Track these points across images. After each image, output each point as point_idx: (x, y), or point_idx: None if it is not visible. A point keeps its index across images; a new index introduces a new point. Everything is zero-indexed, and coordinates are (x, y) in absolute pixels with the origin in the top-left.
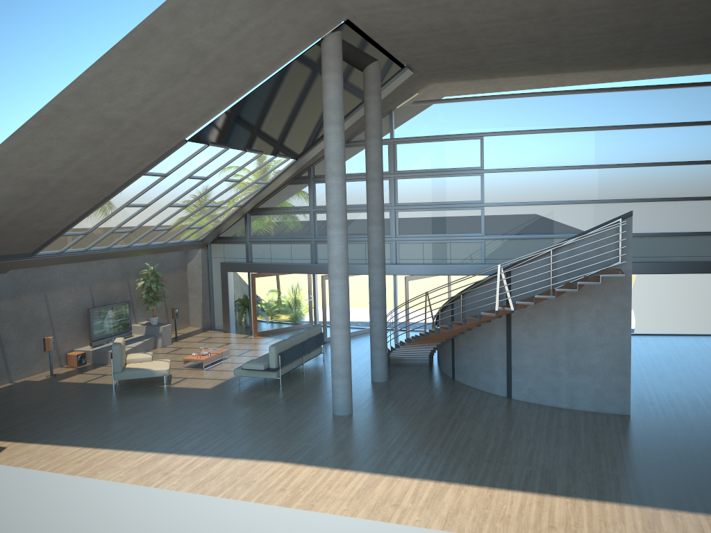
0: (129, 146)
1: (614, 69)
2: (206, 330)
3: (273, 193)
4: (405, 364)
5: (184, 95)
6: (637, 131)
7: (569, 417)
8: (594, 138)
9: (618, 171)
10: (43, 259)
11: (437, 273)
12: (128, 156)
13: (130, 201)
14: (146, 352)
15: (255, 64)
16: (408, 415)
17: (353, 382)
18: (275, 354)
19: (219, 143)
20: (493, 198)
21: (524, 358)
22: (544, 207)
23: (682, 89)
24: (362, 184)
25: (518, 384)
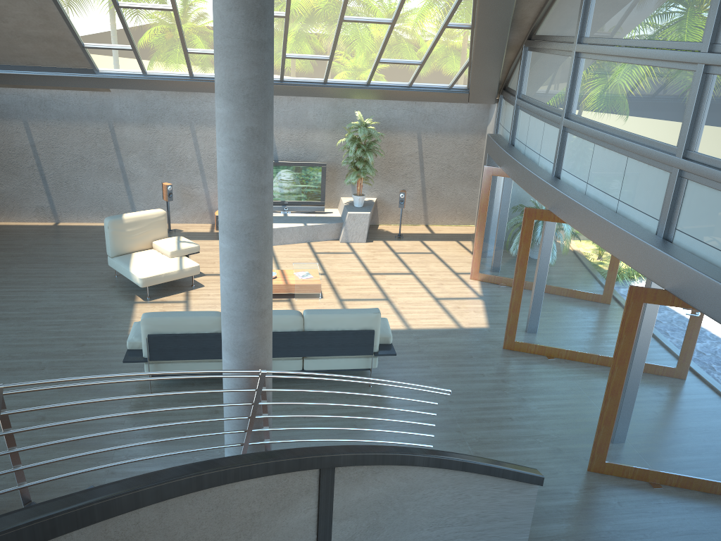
0: None
1: None
2: (471, 238)
3: (548, 4)
4: None
5: None
6: None
7: None
8: None
9: None
10: (118, 80)
11: None
12: None
13: None
14: (181, 243)
15: None
16: None
17: None
18: (143, 334)
19: None
20: None
21: None
22: None
23: None
24: None
25: None
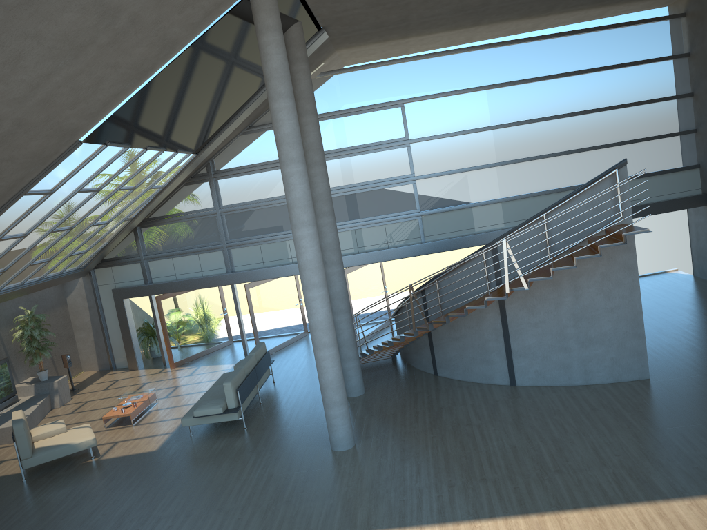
0: (7, 156)
1: (529, 17)
2: (106, 371)
3: (167, 199)
4: (370, 368)
5: (84, 76)
6: (557, 81)
7: (593, 395)
8: (517, 93)
9: (545, 124)
10: None
11: (377, 260)
12: (4, 171)
13: (5, 233)
14: (55, 422)
15: (173, 28)
16: (422, 432)
17: None
18: (233, 391)
19: (118, 141)
20: (424, 170)
21: (526, 339)
22: (478, 172)
23: (594, 33)
24: (275, 173)
25: (522, 368)
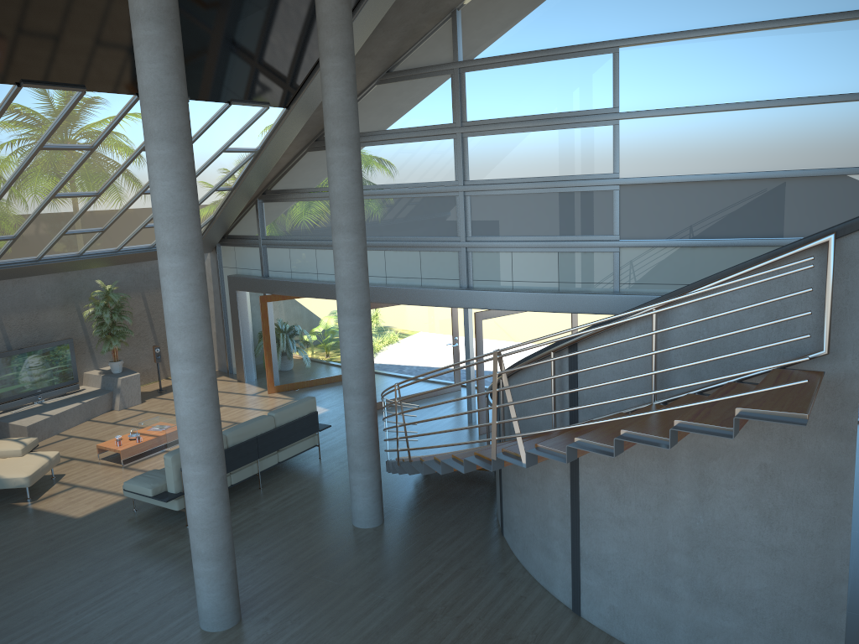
0: None
1: None
2: (220, 374)
3: (288, 167)
4: (444, 481)
5: None
6: None
7: None
8: (849, 36)
9: None
10: None
11: (532, 307)
12: None
13: None
14: (19, 440)
15: None
16: None
17: (317, 523)
18: (175, 470)
19: (47, 81)
20: (636, 169)
21: (603, 541)
22: (737, 184)
23: None
24: (413, 147)
25: (592, 590)
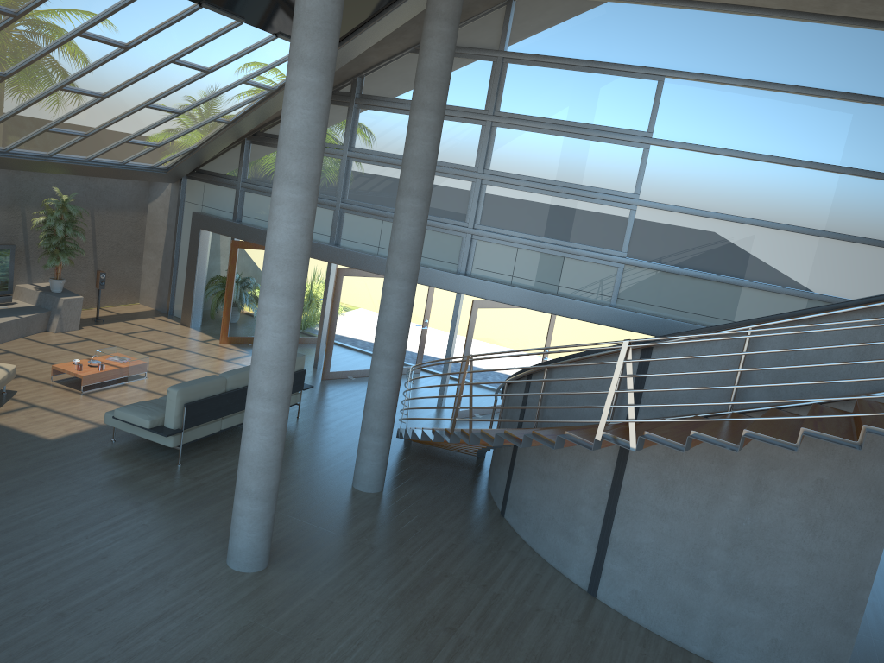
0: None
1: None
2: (158, 314)
3: None
4: (431, 458)
5: None
6: None
7: None
8: (869, 118)
9: None
10: None
11: (530, 305)
12: None
13: None
14: None
15: None
16: (372, 602)
17: (317, 481)
18: (178, 405)
19: None
20: (656, 194)
21: (639, 531)
22: (745, 228)
23: None
24: None
25: (615, 575)
